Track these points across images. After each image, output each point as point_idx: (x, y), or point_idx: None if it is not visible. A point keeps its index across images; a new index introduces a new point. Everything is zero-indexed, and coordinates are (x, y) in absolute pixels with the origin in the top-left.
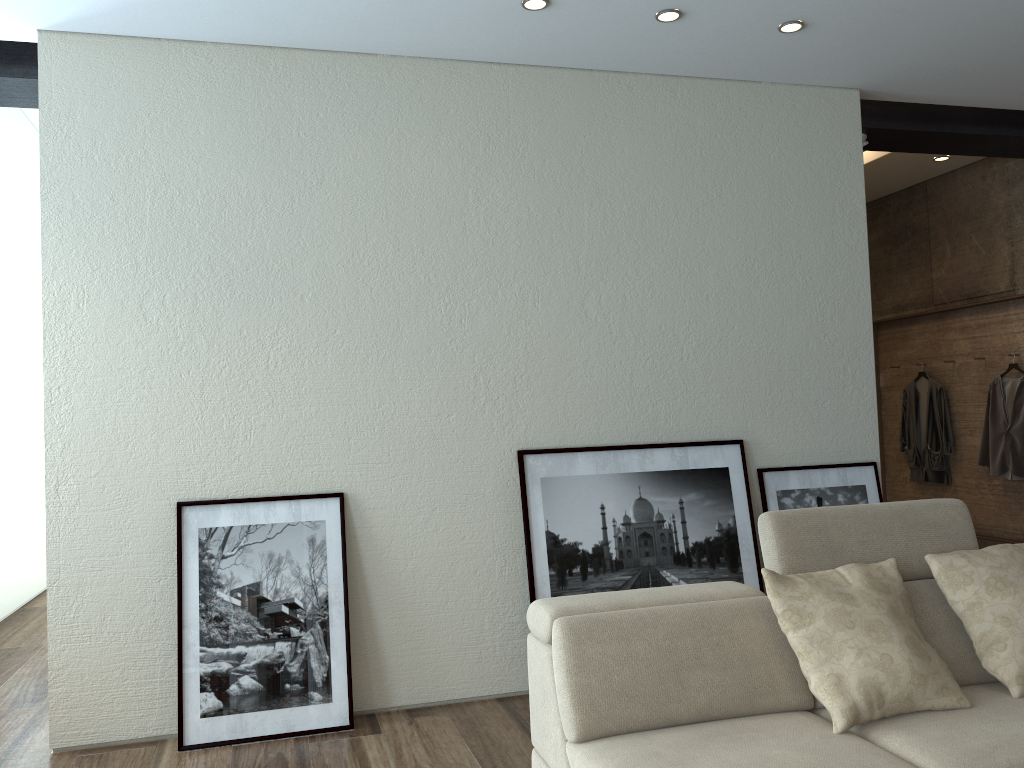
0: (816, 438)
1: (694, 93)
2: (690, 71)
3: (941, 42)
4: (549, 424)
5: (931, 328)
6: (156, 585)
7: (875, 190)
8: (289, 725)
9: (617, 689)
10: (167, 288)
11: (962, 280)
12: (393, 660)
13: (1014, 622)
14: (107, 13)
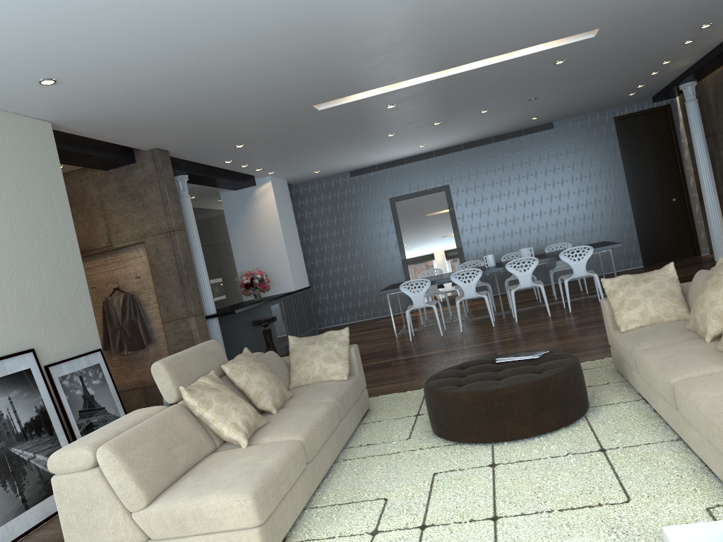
0: (70, 340)
1: None
2: None
3: (112, 104)
4: None
5: None
6: None
7: None
8: None
9: (152, 470)
10: None
11: None
12: None
13: (263, 383)
14: None
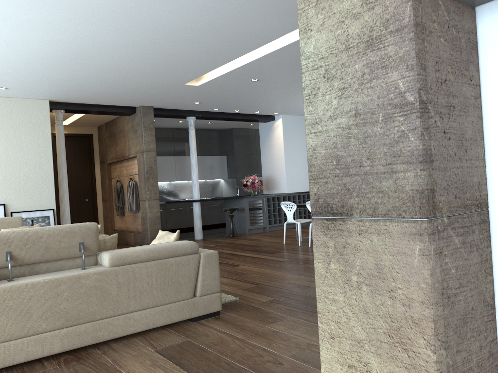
0: (32, 202)
1: None
2: None
3: (57, 92)
4: None
5: (120, 166)
6: None
7: (102, 120)
8: None
9: None
10: None
11: (121, 151)
12: None
13: None
14: None
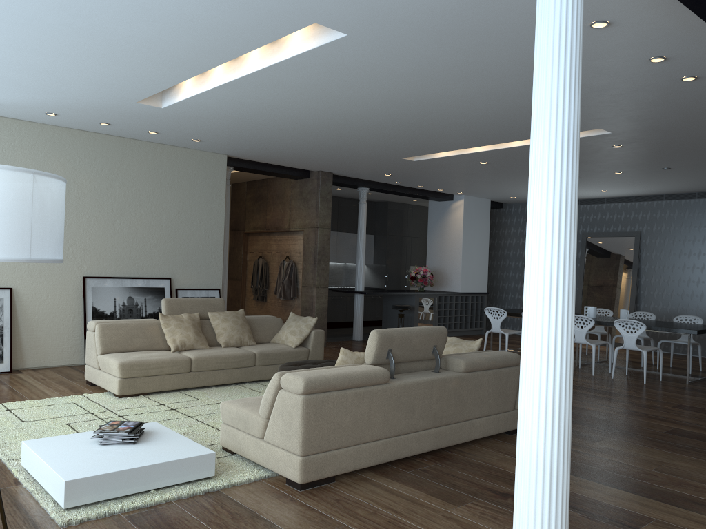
0: (199, 279)
1: (164, 150)
2: (163, 142)
3: (249, 150)
4: (97, 267)
5: (265, 238)
6: None
7: (249, 178)
8: None
9: (113, 341)
10: None
11: (275, 221)
12: (27, 350)
13: (226, 329)
14: None
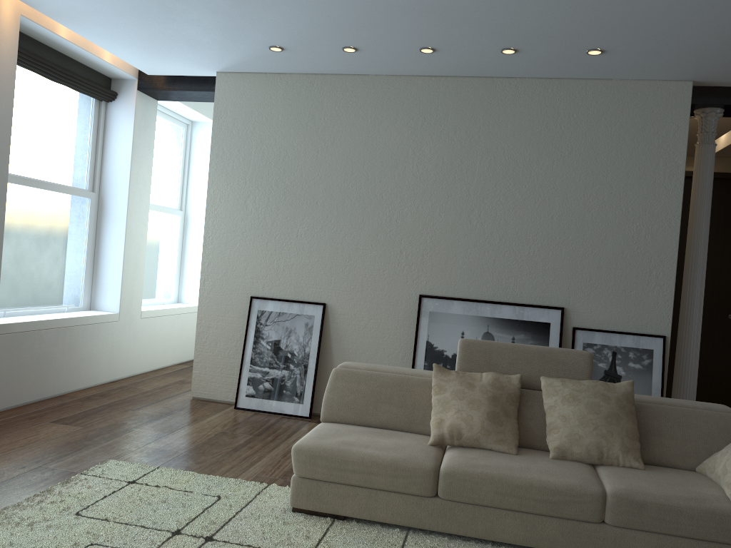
0: (620, 314)
1: (561, 88)
2: (556, 75)
3: (720, 54)
4: (440, 282)
5: None
6: (238, 333)
7: None
8: (281, 409)
9: (344, 403)
10: (257, 194)
11: None
12: None
13: (568, 420)
14: (238, 64)
